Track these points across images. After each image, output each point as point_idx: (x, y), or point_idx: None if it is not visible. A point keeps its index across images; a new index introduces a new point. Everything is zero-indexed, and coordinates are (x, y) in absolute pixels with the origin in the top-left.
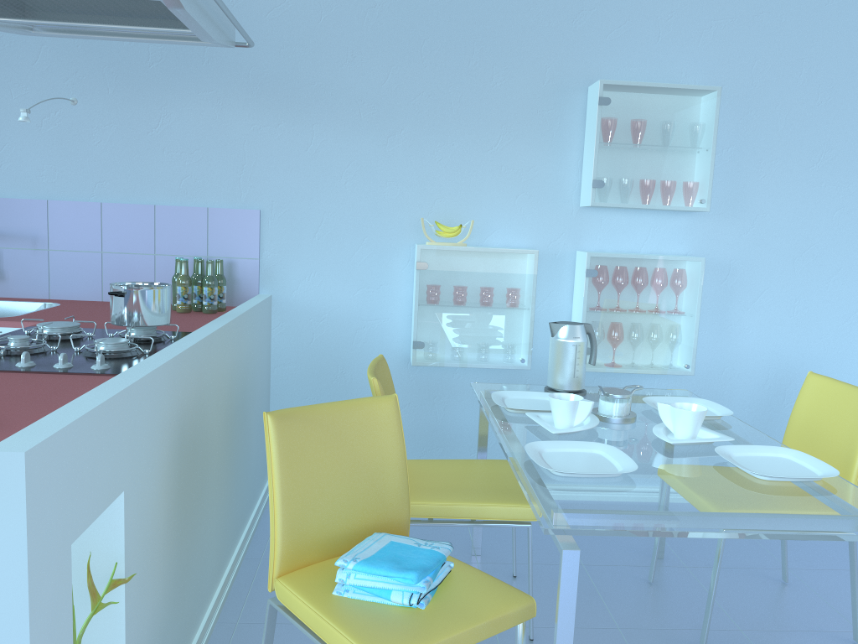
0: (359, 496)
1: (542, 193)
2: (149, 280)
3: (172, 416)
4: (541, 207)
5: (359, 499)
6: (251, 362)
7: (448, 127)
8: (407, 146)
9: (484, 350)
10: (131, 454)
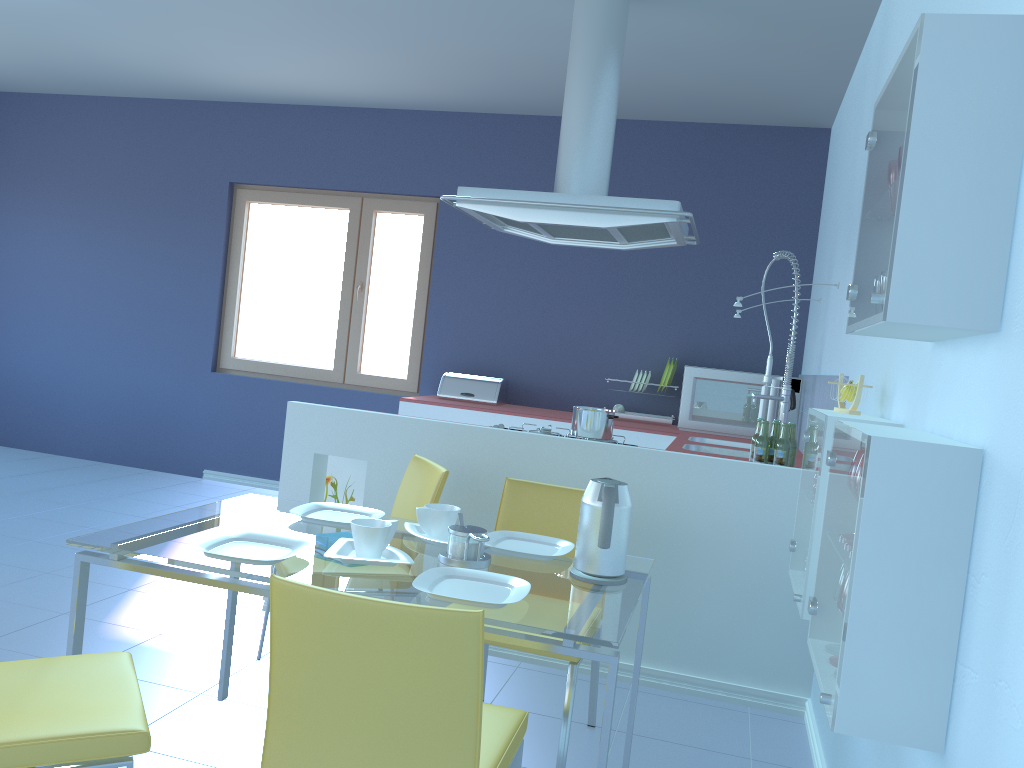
0: None
1: None
2: None
3: (443, 456)
4: (917, 349)
5: None
6: (701, 512)
7: None
8: None
9: (798, 569)
10: (379, 448)
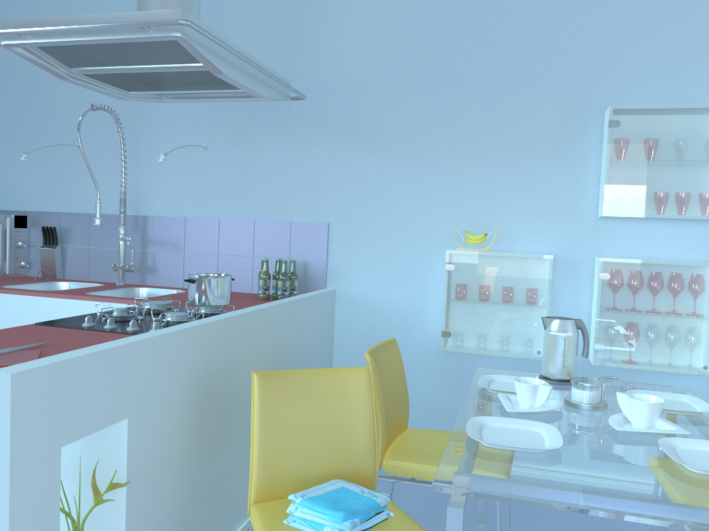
0: (329, 447)
1: (562, 206)
2: (248, 275)
3: (192, 369)
4: (561, 218)
5: (328, 449)
6: (305, 340)
7: (478, 153)
8: (444, 170)
9: (504, 341)
10: (139, 391)
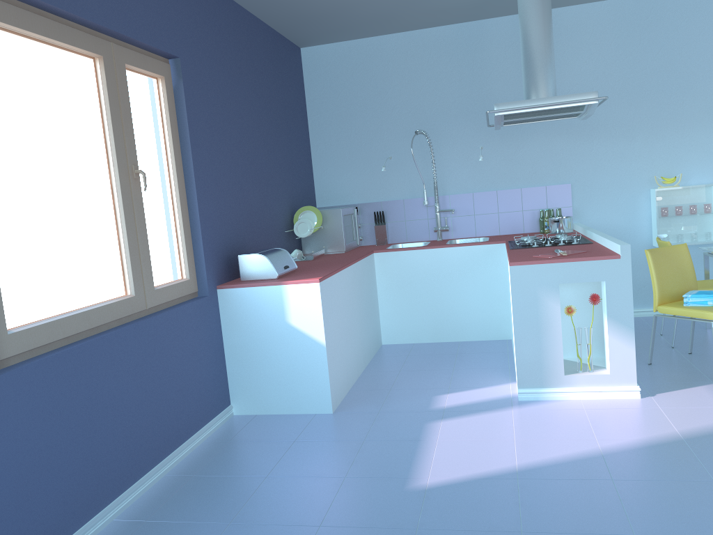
0: (679, 280)
1: None
2: (520, 223)
3: None
4: None
5: (679, 281)
6: None
7: (662, 130)
8: (641, 142)
9: (695, 235)
10: None
